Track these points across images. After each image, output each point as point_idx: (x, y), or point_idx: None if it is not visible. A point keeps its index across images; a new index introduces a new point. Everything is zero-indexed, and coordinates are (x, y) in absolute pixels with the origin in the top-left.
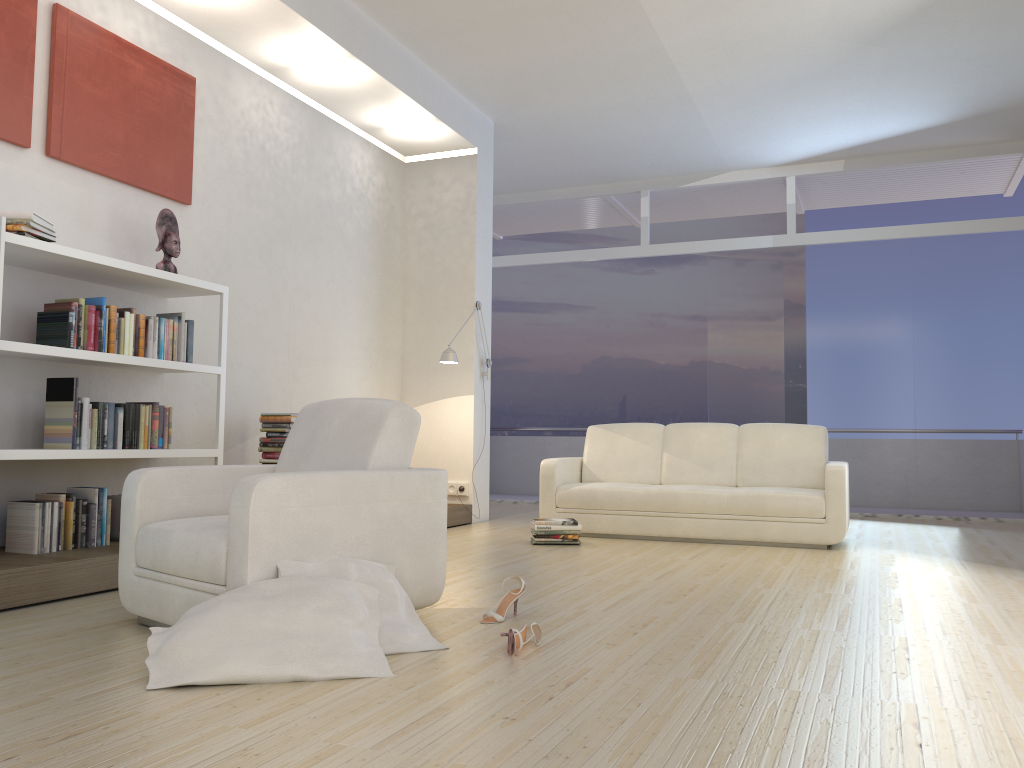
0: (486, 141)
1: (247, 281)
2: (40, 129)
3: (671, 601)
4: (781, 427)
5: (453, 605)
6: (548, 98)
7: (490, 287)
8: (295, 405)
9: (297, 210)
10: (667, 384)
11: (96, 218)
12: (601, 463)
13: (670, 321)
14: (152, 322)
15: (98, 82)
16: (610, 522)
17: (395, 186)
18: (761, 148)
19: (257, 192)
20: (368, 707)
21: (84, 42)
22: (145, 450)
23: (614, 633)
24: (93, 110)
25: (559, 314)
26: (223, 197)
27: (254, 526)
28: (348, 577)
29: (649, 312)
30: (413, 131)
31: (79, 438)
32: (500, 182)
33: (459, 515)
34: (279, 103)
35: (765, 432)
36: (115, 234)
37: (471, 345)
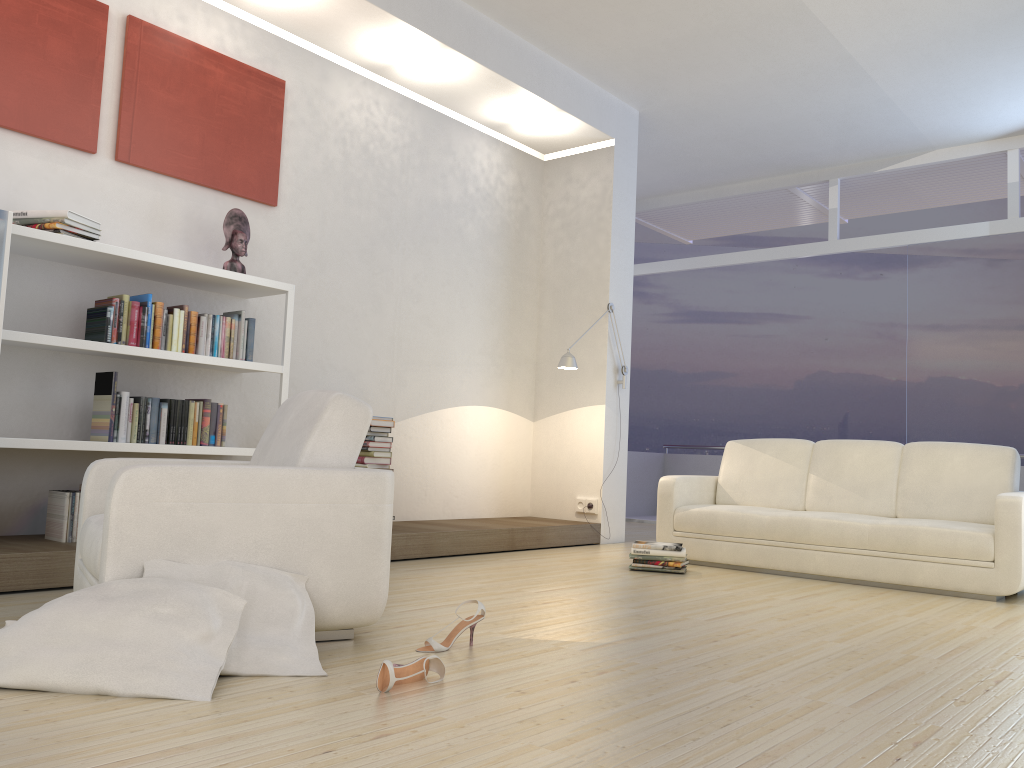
0: (627, 132)
1: (343, 283)
2: (110, 135)
3: (685, 647)
4: (955, 447)
5: (422, 628)
6: (688, 78)
7: (630, 288)
8: (399, 410)
9: (406, 211)
10: (898, 403)
11: (169, 220)
12: (737, 483)
13: (903, 331)
14: (204, 319)
15: (173, 88)
16: (732, 551)
17: (531, 185)
18: (967, 117)
19: (358, 193)
20: (112, 735)
21: (158, 50)
22: (189, 446)
23: (548, 678)
24: (166, 115)
25: (769, 325)
26: (317, 198)
27: (116, 519)
28: (227, 584)
29: (877, 322)
30: (541, 125)
31: (117, 431)
32: (670, 179)
33: (582, 534)
34: (386, 103)
35: (934, 453)
36: (190, 235)
37: (604, 351)
